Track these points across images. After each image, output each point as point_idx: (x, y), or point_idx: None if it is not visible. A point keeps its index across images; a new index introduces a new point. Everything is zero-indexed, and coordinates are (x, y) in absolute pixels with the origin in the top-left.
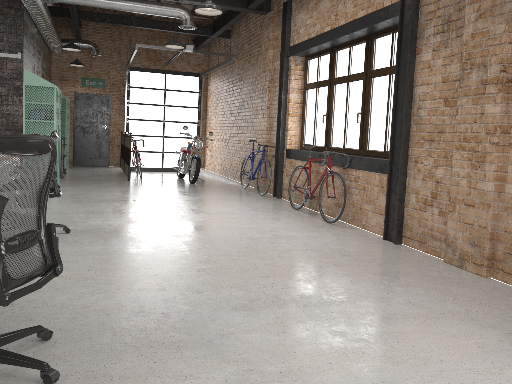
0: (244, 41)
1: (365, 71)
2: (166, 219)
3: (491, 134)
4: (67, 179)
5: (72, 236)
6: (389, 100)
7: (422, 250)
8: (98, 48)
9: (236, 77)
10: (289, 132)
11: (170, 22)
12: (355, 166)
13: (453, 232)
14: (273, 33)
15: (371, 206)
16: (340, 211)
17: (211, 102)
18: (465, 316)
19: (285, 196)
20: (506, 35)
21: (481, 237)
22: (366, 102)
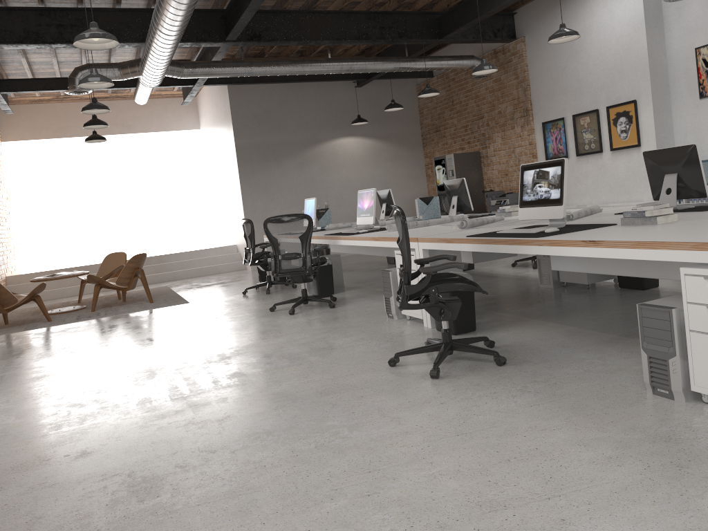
0: None
1: None
2: None
3: None
4: None
5: None
6: None
7: None
8: None
9: None
10: None
11: None
12: None
13: None
14: None
15: None
16: None
17: None
18: None
19: None
20: None
21: None
22: None
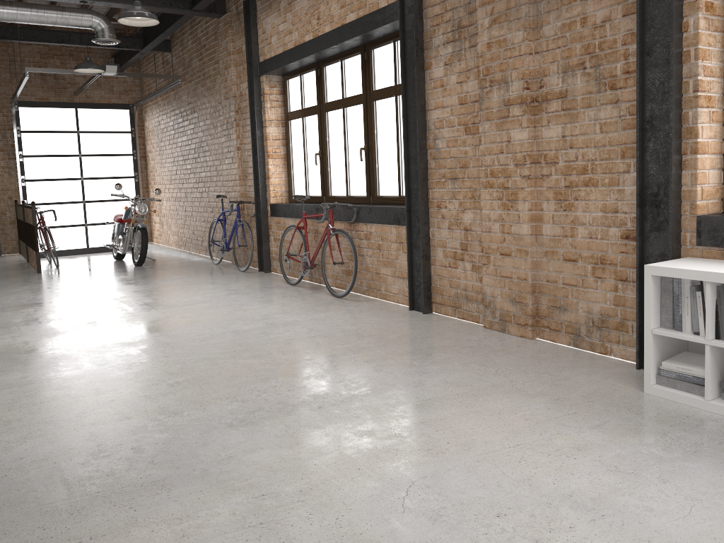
0: (192, 55)
1: (364, 92)
2: (109, 322)
3: (521, 165)
4: None
5: None
6: (398, 129)
7: (457, 317)
8: None
9: (185, 107)
10: (271, 180)
11: (76, 32)
12: (365, 219)
13: (490, 289)
14: (234, 43)
15: (390, 269)
16: (352, 280)
17: (151, 145)
18: (509, 388)
19: (276, 269)
20: (525, 44)
21: (521, 291)
22: (370, 133)
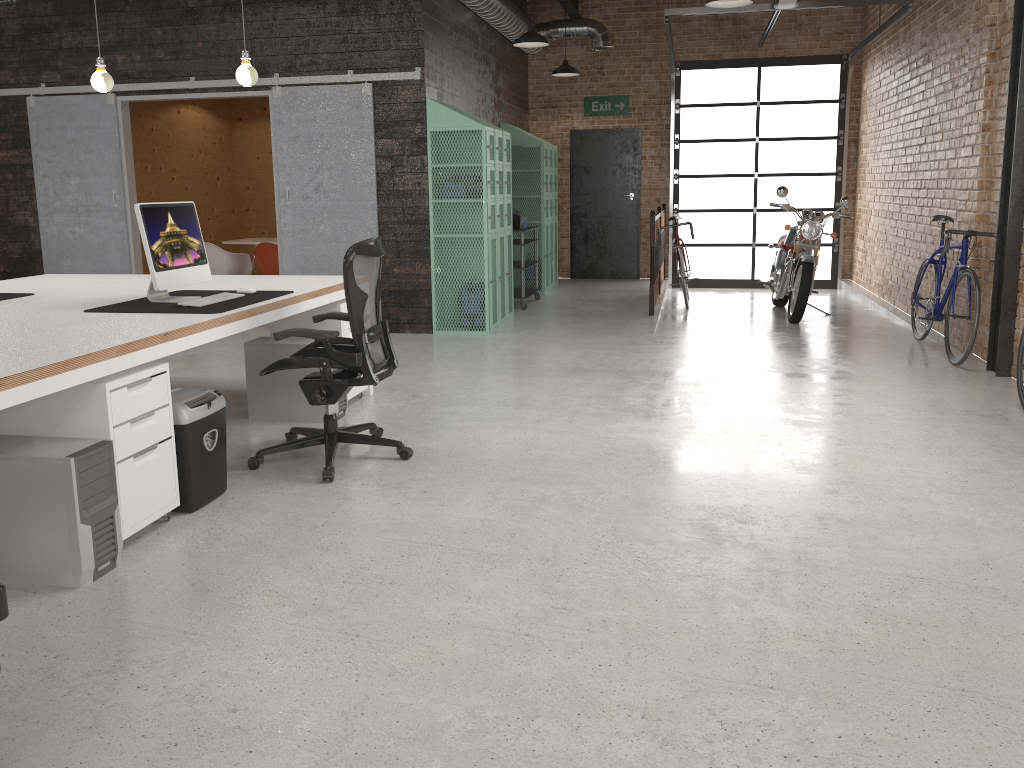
0: None
1: None
2: (644, 431)
3: None
4: (530, 312)
5: (405, 469)
6: None
7: None
8: (605, 31)
9: (916, 53)
10: None
11: None
12: None
13: None
14: None
15: None
16: None
17: (866, 122)
18: None
19: None
20: None
21: None
22: None
